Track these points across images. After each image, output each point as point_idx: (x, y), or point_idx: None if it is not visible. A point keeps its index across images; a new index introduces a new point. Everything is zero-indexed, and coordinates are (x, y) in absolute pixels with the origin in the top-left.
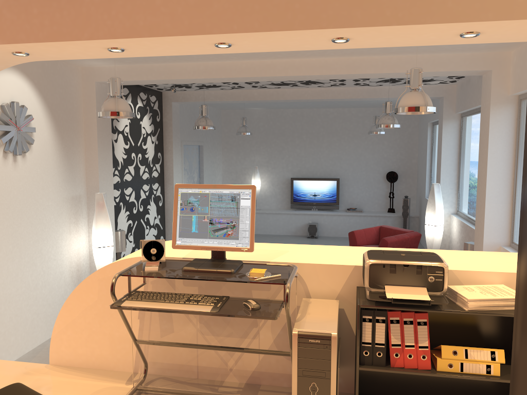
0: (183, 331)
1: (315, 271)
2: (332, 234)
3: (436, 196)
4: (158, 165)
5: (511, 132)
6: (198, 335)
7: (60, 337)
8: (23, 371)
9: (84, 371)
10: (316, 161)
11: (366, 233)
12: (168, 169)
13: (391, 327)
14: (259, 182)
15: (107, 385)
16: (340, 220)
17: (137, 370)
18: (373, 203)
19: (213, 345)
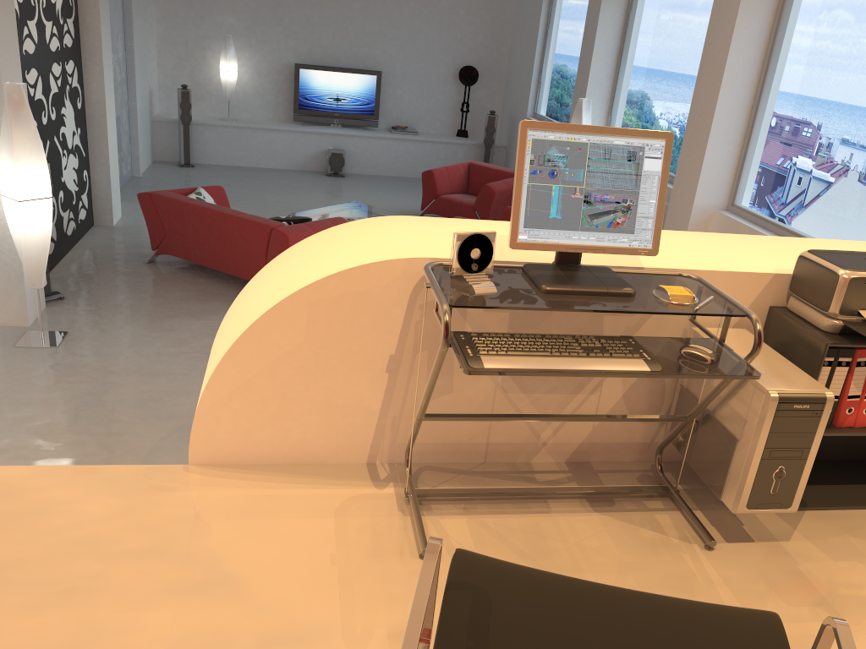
0: (470, 389)
1: (714, 283)
2: (368, 171)
3: (584, 121)
4: (71, 21)
5: (764, 31)
6: (497, 393)
7: (215, 415)
8: (149, 484)
9: (273, 471)
10: (340, 35)
11: (450, 175)
12: (88, 33)
13: (855, 372)
14: (235, 68)
15: (347, 495)
16: (383, 148)
17: (374, 458)
18: (434, 119)
19: (564, 415)
